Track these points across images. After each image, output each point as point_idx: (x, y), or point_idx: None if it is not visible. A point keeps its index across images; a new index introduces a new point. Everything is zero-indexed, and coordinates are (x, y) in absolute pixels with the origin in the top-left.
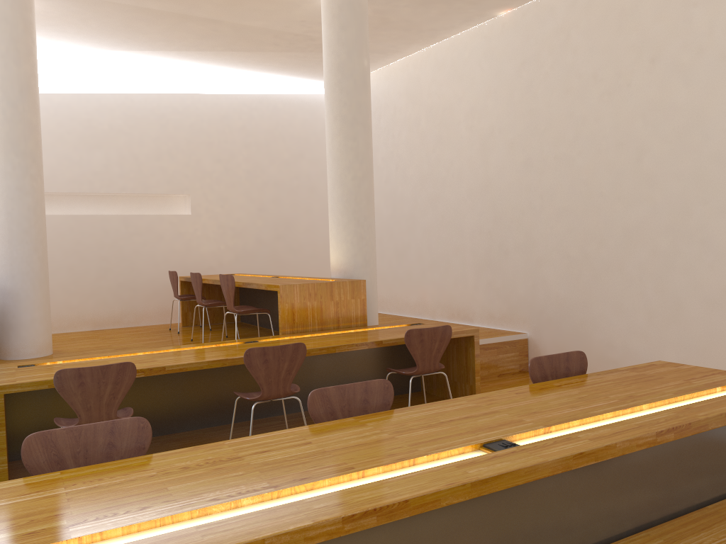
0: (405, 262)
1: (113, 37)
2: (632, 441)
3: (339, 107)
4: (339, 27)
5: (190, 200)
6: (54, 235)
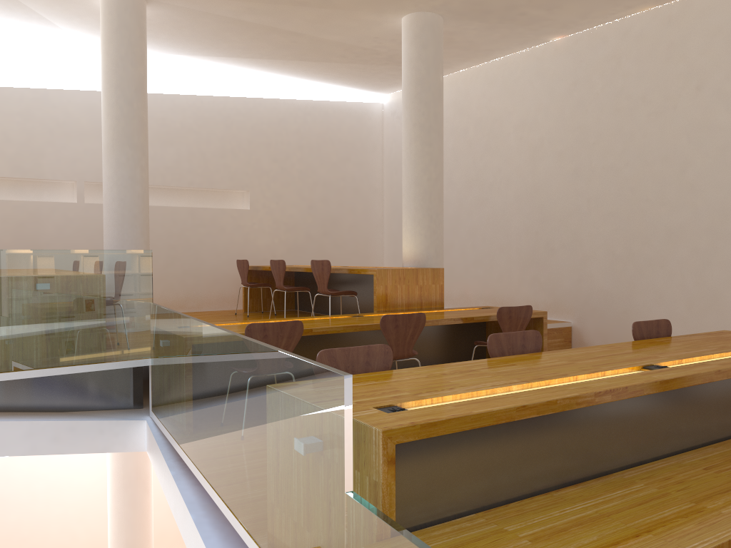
0: (447, 259)
1: (198, 43)
2: None
3: (418, 116)
4: (420, 46)
5: (249, 196)
6: None
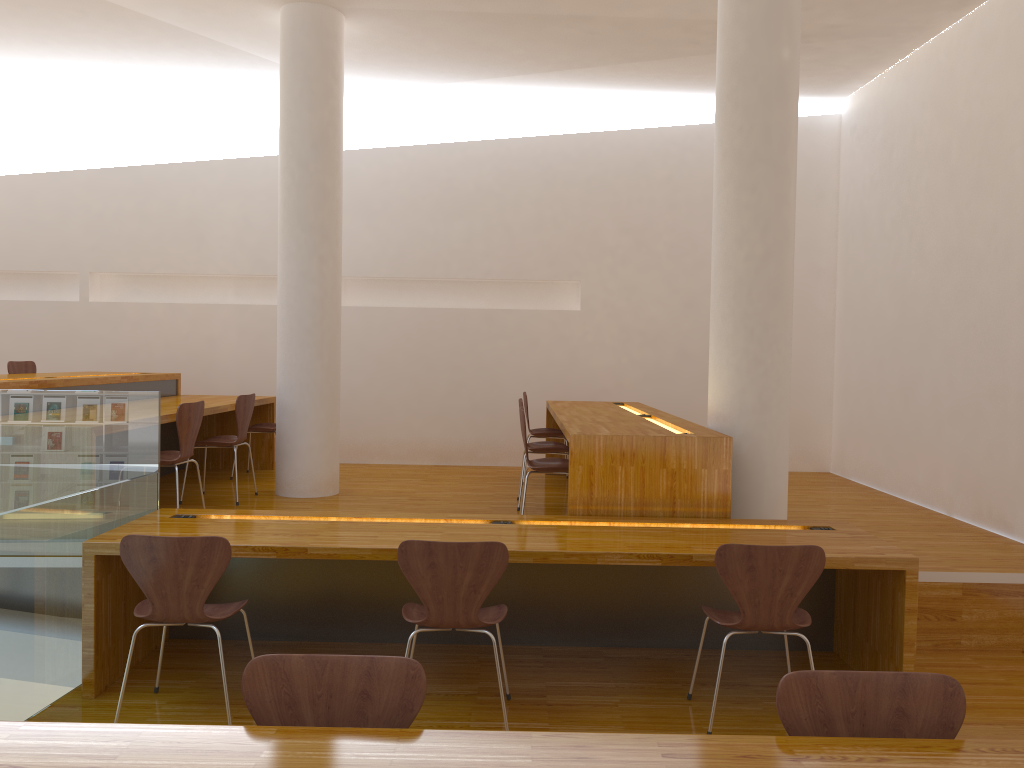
0: (913, 404)
1: (465, 61)
2: None
3: (731, 135)
4: None
5: (580, 289)
6: (397, 334)
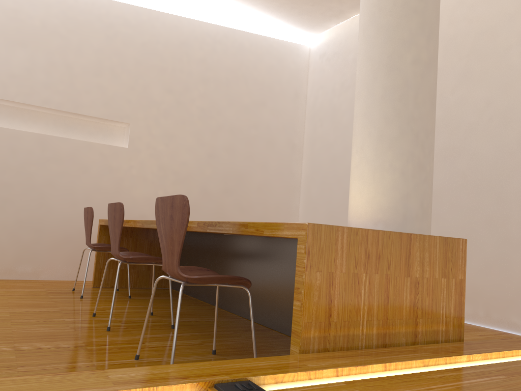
0: None
1: None
2: None
3: None
4: None
5: (129, 130)
6: None
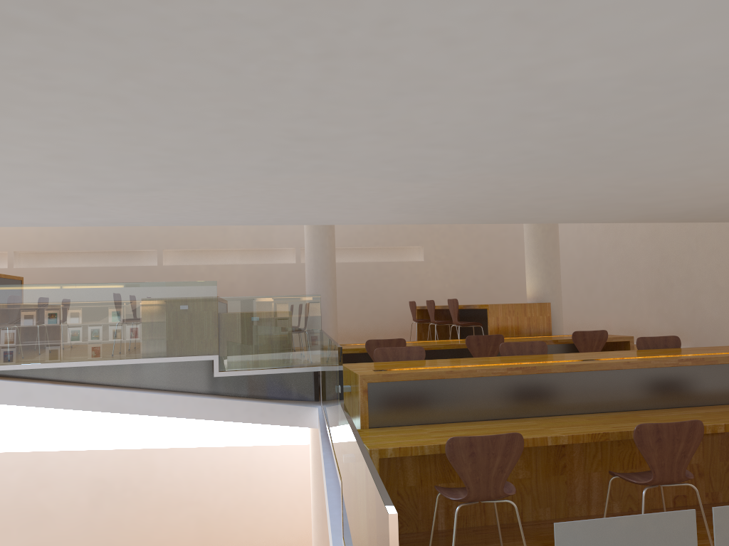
0: (593, 296)
1: None
2: (661, 361)
3: None
4: None
5: (423, 250)
6: None
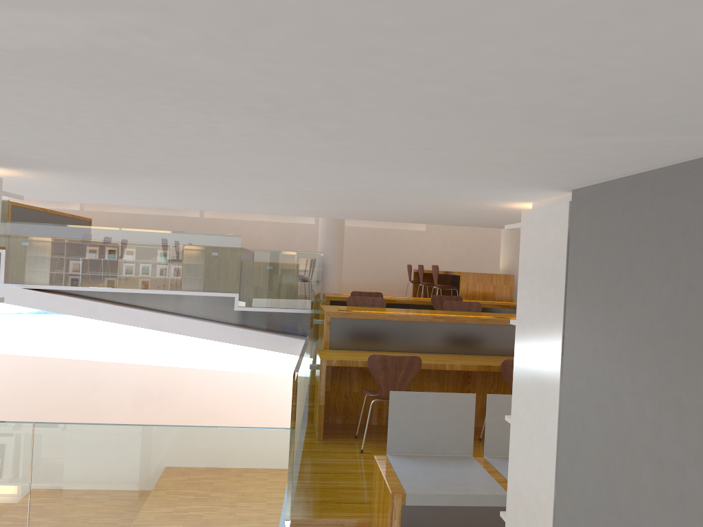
0: None
1: None
2: None
3: None
4: None
5: None
6: (344, 238)
